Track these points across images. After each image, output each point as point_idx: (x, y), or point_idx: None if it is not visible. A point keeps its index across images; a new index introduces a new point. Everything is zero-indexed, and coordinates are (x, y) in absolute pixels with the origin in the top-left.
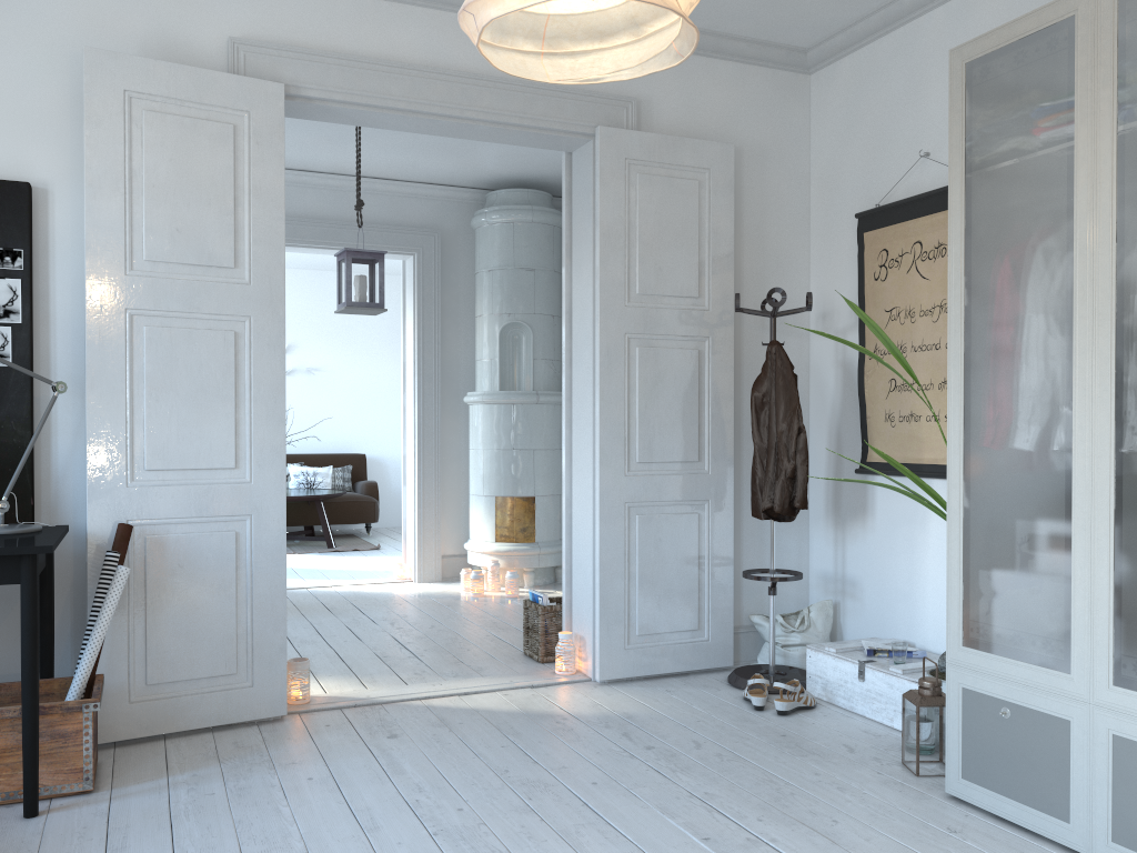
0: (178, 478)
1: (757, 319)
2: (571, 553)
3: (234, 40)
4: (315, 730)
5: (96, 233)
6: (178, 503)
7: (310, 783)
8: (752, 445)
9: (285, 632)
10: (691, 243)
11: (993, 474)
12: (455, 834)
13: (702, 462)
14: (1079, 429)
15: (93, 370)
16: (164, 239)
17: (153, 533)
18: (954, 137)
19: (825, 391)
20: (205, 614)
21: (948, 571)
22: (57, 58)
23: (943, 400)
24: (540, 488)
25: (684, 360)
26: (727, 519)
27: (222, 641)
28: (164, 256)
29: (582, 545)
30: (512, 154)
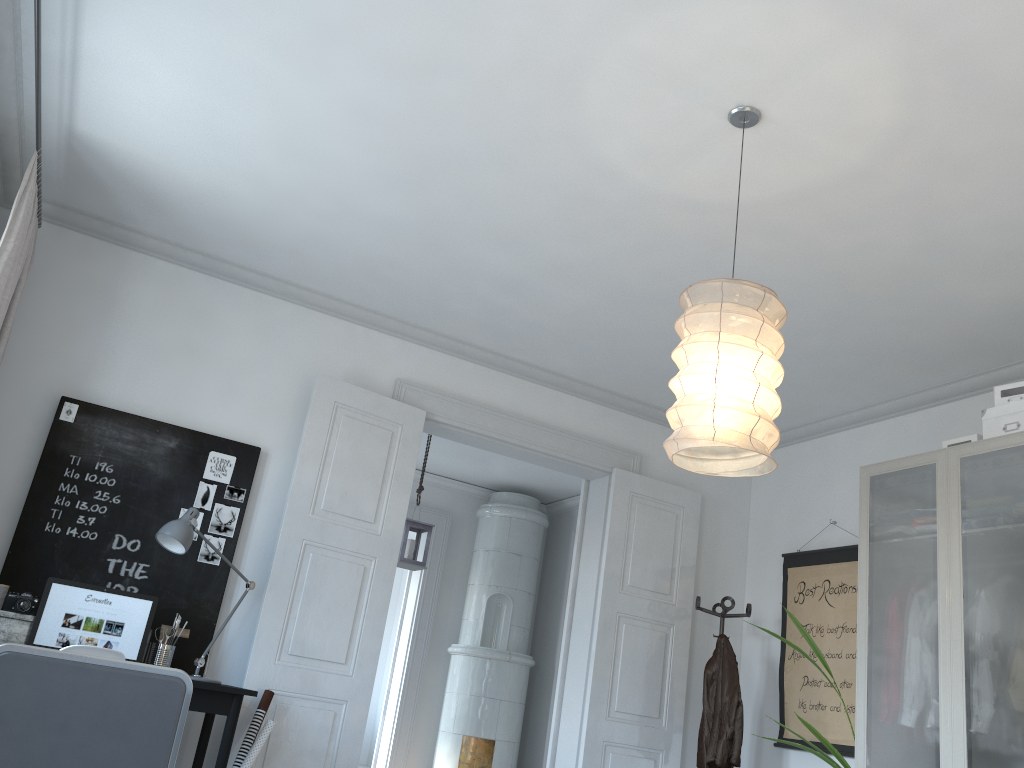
0: (307, 663)
1: (706, 617)
2: None
3: (401, 380)
4: None
5: (297, 487)
6: (303, 682)
7: None
8: (696, 713)
9: None
10: (667, 555)
11: None
12: None
13: (660, 719)
14: (943, 713)
15: (274, 577)
16: (336, 497)
17: (282, 702)
18: (862, 518)
19: (752, 679)
20: None
21: None
22: (294, 374)
23: (843, 695)
24: (500, 733)
25: (655, 638)
26: None
27: None
28: (334, 508)
29: None
30: (522, 469)
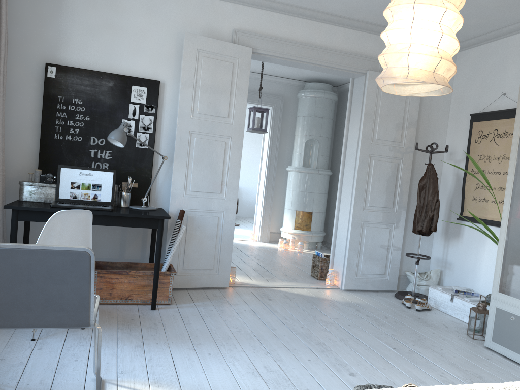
0: (200, 195)
1: (422, 152)
2: (335, 238)
3: (235, 30)
4: (240, 293)
5: (182, 102)
6: (199, 204)
7: (245, 311)
8: (414, 203)
9: (231, 256)
10: (399, 120)
11: (513, 225)
12: (303, 335)
13: (393, 208)
14: None
15: (176, 152)
16: (205, 105)
17: (190, 214)
18: None
19: (447, 184)
20: (205, 246)
21: (496, 263)
22: (172, 34)
23: (499, 195)
24: (315, 209)
25: (391, 167)
26: (401, 232)
27: (209, 256)
28: (204, 112)
29: (341, 236)
30: None
